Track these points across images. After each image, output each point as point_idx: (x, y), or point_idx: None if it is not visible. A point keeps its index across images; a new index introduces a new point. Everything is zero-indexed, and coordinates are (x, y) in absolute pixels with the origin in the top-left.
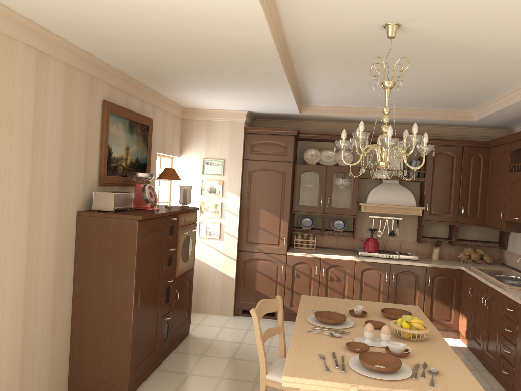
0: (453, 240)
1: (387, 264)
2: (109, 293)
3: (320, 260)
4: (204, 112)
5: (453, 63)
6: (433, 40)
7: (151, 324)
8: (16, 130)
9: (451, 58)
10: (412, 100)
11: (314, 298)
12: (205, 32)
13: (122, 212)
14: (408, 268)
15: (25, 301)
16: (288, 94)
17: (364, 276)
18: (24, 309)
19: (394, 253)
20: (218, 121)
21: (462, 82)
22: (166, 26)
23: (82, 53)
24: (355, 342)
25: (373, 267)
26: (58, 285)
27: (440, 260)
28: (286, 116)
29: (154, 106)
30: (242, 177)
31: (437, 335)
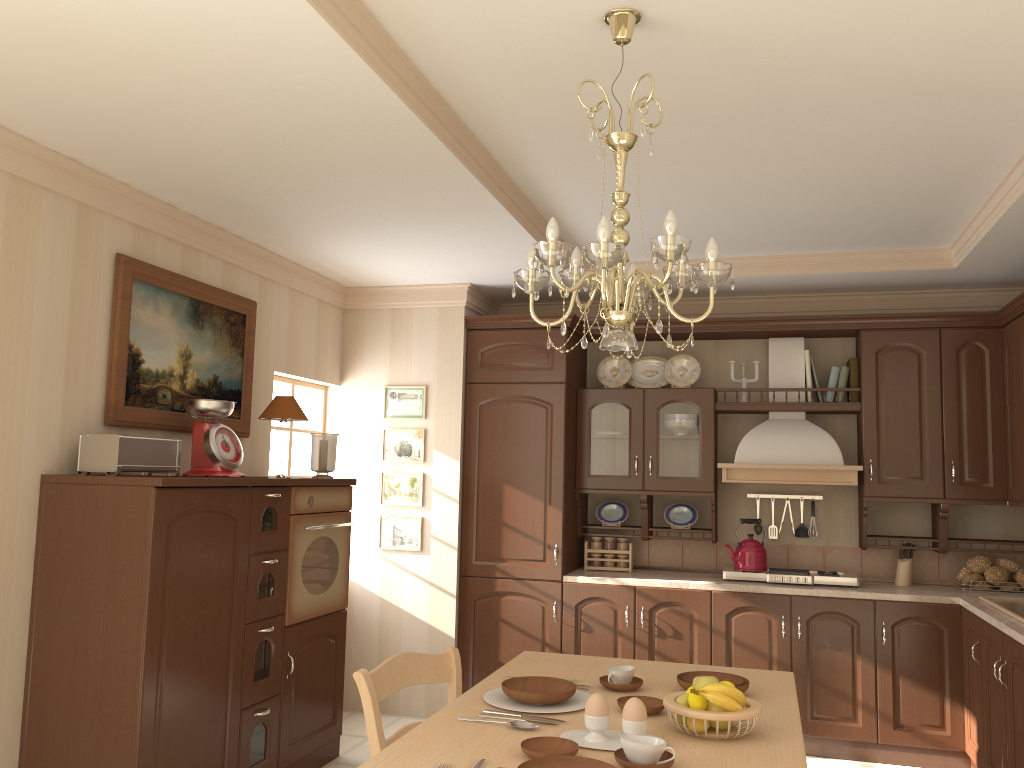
0: (939, 539)
1: (785, 598)
2: (95, 648)
3: (635, 591)
4: (385, 293)
5: (821, 113)
6: (736, 49)
7: (206, 722)
8: None
9: (808, 97)
10: (797, 229)
11: (548, 656)
12: (234, 72)
13: (141, 476)
14: (832, 603)
15: None
16: (516, 229)
17: (734, 626)
18: None
19: (804, 574)
20: (413, 308)
21: (874, 165)
22: (151, 64)
23: (54, 156)
24: (552, 740)
25: (753, 603)
26: None
27: (914, 588)
28: (553, 291)
29: (263, 277)
30: (465, 420)
31: (789, 729)
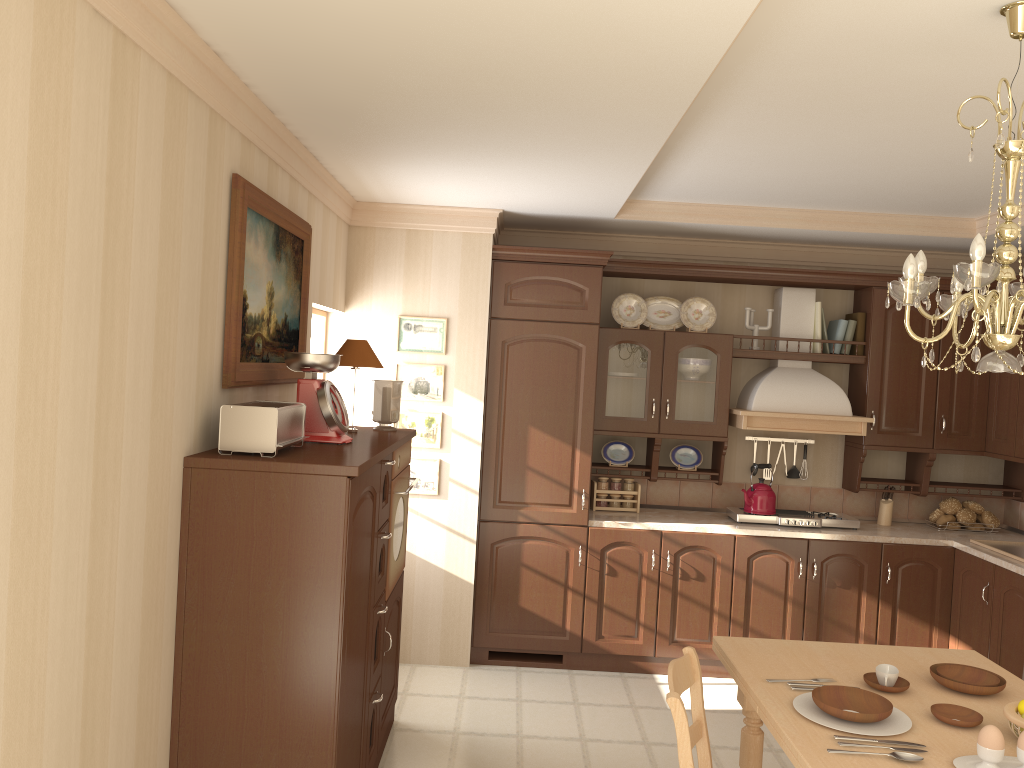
0: (921, 484)
1: (803, 541)
2: (273, 663)
3: (661, 536)
4: (400, 212)
5: None
6: None
7: (356, 724)
8: (71, 247)
9: None
10: (872, 193)
11: (747, 642)
12: (582, 2)
13: (293, 455)
14: (845, 547)
15: (84, 713)
16: (634, 173)
17: (754, 568)
18: (82, 736)
19: (807, 516)
20: (433, 232)
21: None
22: None
23: (203, 50)
24: None
25: (773, 547)
26: (148, 653)
27: (898, 528)
28: (577, 223)
29: (310, 194)
30: (489, 358)
31: None
